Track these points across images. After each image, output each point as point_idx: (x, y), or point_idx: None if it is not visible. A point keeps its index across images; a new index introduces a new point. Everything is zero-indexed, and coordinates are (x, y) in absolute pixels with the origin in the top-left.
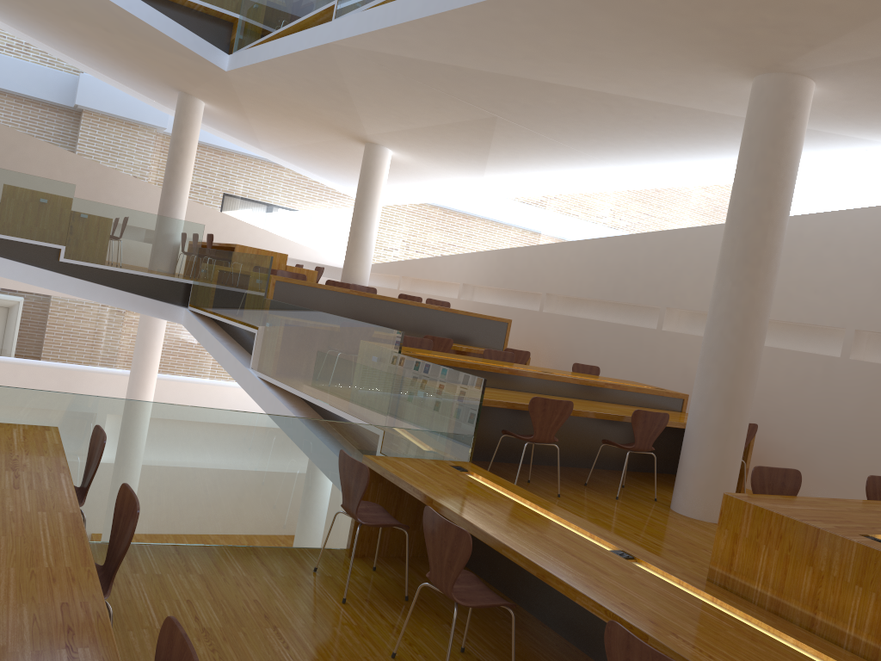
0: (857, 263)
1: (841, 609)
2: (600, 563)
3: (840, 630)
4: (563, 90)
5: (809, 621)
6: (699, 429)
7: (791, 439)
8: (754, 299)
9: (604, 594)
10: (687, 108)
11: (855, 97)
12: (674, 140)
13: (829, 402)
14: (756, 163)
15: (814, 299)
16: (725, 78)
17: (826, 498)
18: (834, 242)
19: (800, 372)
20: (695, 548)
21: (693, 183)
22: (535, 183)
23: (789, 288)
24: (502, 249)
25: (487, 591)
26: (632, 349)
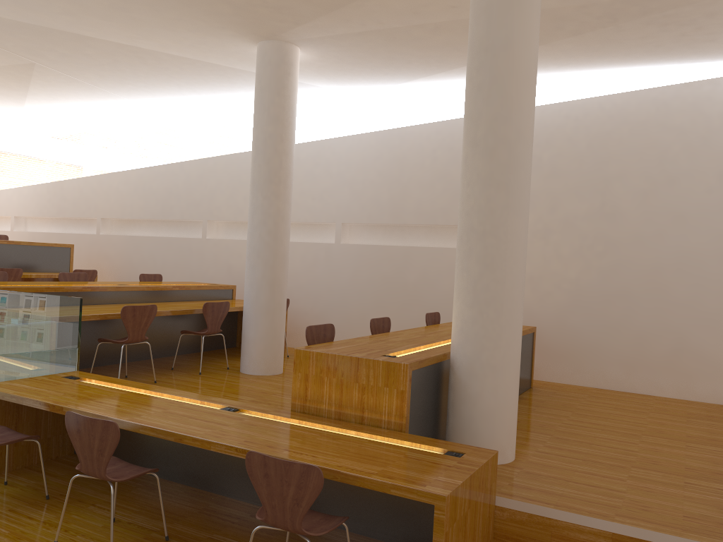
0: (337, 177)
1: (378, 405)
2: (218, 419)
3: (379, 418)
4: (101, 43)
5: (360, 418)
6: (254, 309)
7: (311, 305)
8: (280, 209)
9: (231, 438)
10: (208, 63)
11: (326, 60)
12: (197, 87)
13: (332, 275)
14: (268, 107)
15: (313, 204)
16: (237, 42)
17: (353, 338)
18: (321, 162)
19: (311, 257)
20: (268, 395)
21: (214, 121)
22: (75, 122)
23: (295, 198)
24: (50, 182)
25: (131, 466)
26: (185, 256)
